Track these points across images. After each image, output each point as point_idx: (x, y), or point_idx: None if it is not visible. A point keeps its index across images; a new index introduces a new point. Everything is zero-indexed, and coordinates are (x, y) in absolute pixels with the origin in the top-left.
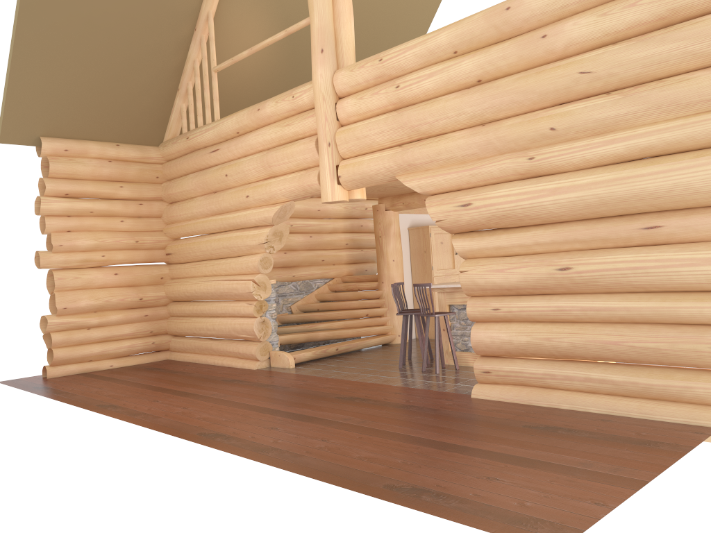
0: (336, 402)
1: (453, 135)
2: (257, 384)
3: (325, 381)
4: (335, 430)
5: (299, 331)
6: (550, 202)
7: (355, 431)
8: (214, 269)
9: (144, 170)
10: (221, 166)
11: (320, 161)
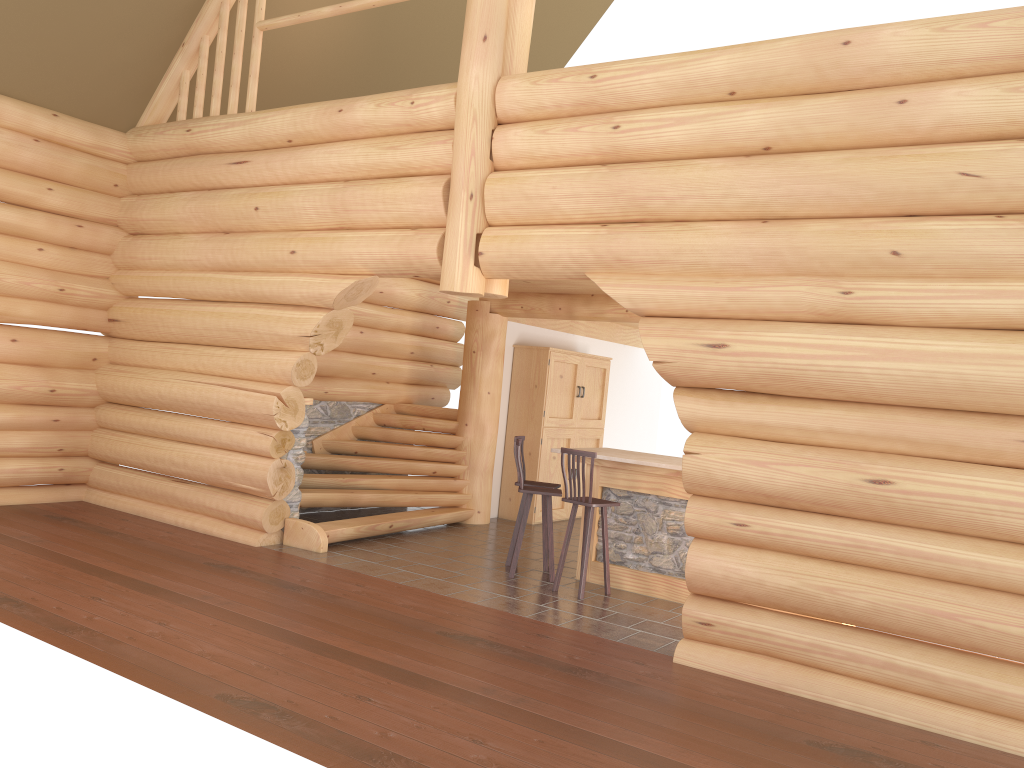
0: (446, 645)
1: (707, 227)
2: (279, 583)
3: (398, 591)
4: (483, 717)
5: (327, 486)
6: (873, 370)
7: (521, 723)
8: (203, 363)
9: (96, 168)
10: (249, 192)
11: (450, 221)
